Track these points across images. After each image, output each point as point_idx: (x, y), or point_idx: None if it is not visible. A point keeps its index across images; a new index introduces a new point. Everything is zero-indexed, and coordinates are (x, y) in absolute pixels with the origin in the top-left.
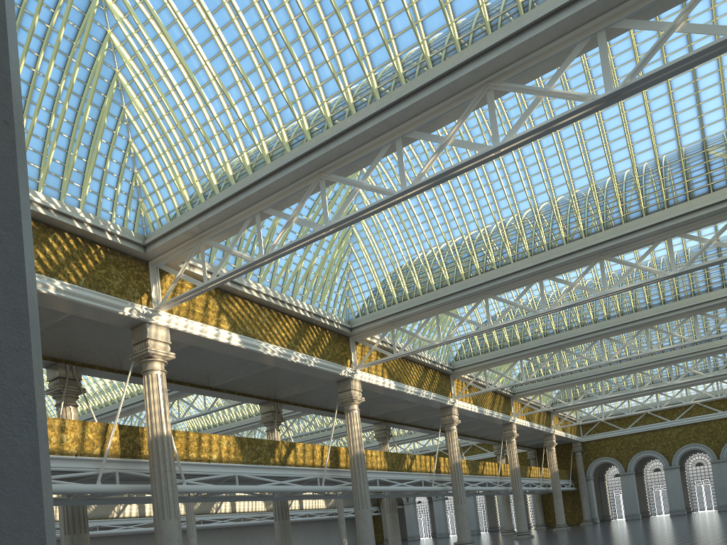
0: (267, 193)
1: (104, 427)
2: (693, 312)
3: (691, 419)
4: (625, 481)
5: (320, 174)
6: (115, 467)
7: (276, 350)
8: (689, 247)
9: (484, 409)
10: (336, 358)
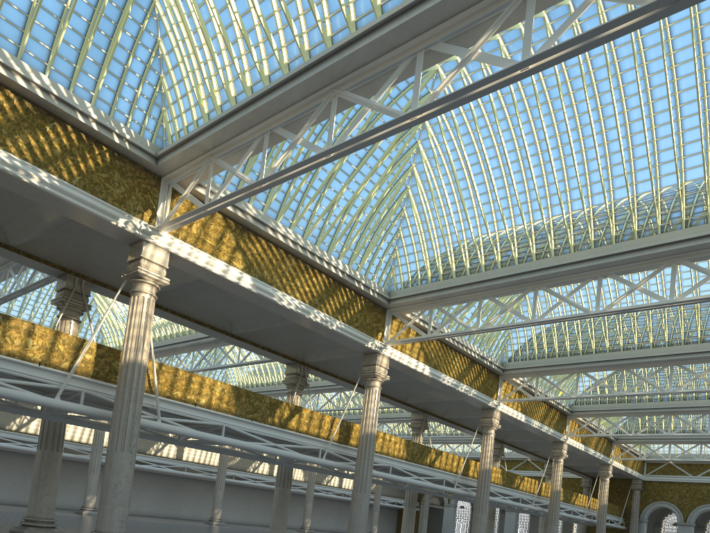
0: (277, 108)
1: (80, 342)
2: None
3: None
4: (681, 532)
5: (334, 91)
6: (82, 386)
7: (294, 303)
8: None
9: (532, 420)
10: (365, 327)
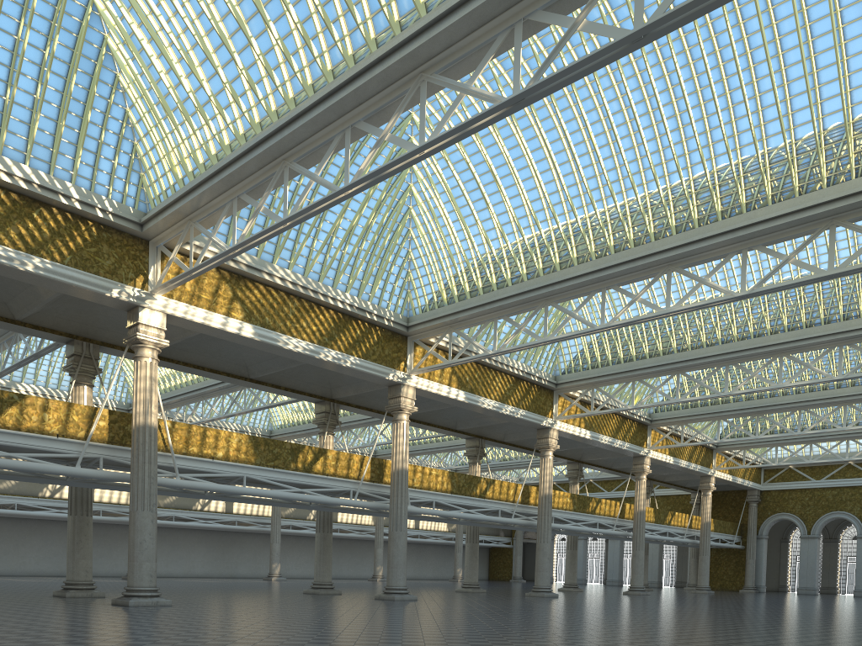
0: (239, 178)
1: (92, 411)
2: (840, 342)
3: None
4: (805, 546)
5: (285, 161)
6: (100, 452)
7: (301, 345)
8: (843, 257)
9: (601, 436)
10: (384, 359)
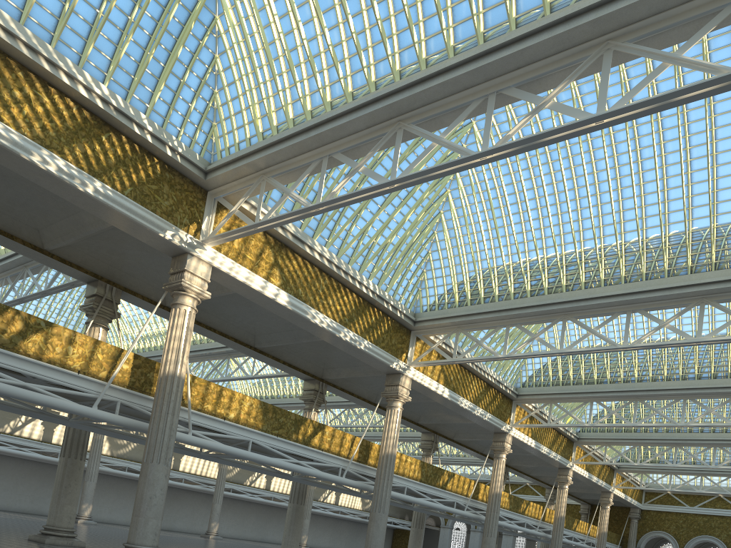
0: (339, 134)
1: (118, 352)
2: None
3: None
4: None
5: (399, 123)
6: (118, 396)
7: (326, 321)
8: None
9: (541, 446)
10: (390, 348)
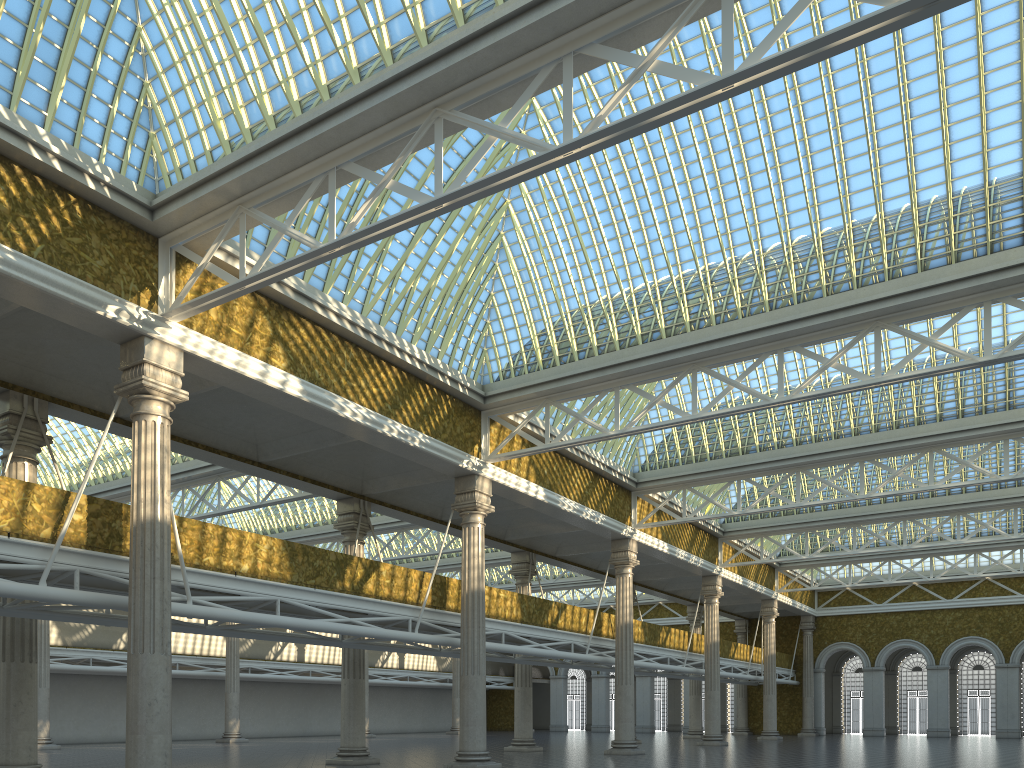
0: (349, 135)
1: (63, 497)
2: (1005, 435)
3: (975, 600)
4: (869, 680)
5: (437, 110)
6: (75, 562)
7: (360, 412)
8: (1012, 333)
9: (677, 550)
10: (456, 439)
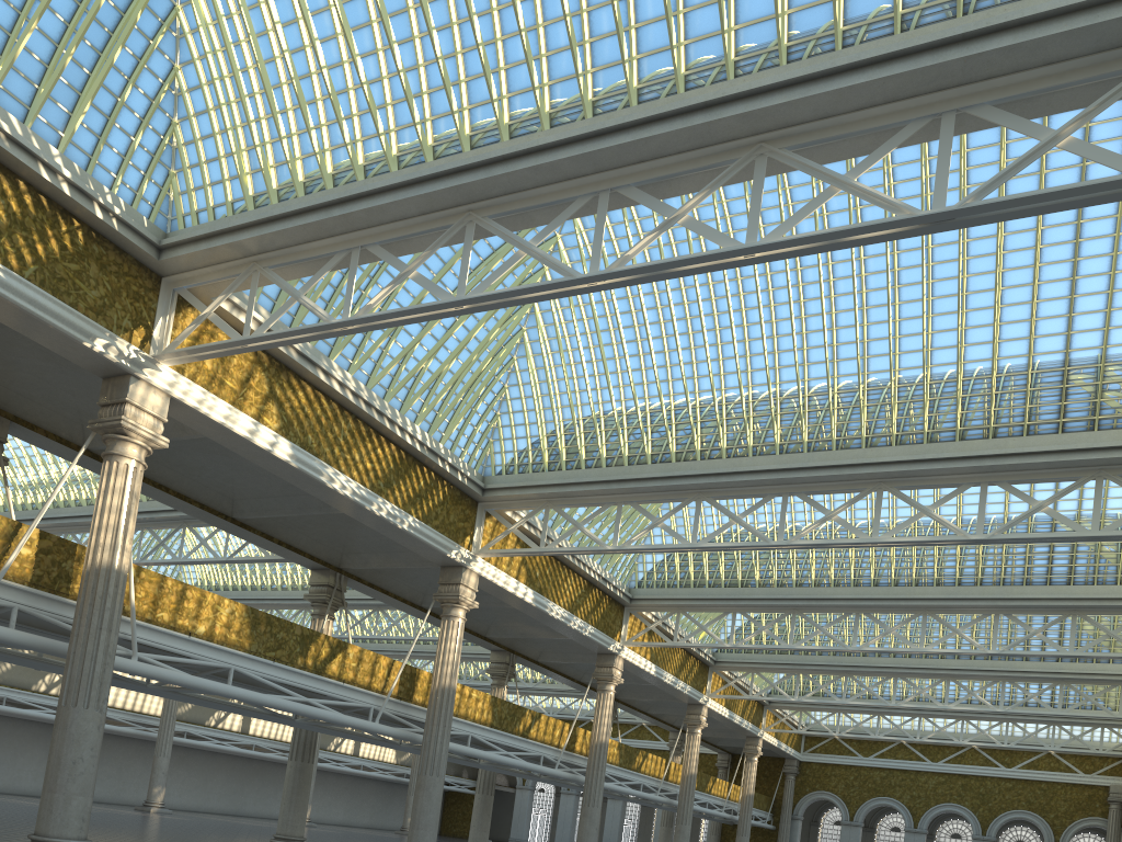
0: (378, 218)
1: (13, 528)
2: (996, 609)
3: (960, 767)
4: (846, 834)
5: (470, 214)
6: (15, 599)
7: (350, 486)
8: (1013, 512)
9: (665, 673)
10: (448, 528)
